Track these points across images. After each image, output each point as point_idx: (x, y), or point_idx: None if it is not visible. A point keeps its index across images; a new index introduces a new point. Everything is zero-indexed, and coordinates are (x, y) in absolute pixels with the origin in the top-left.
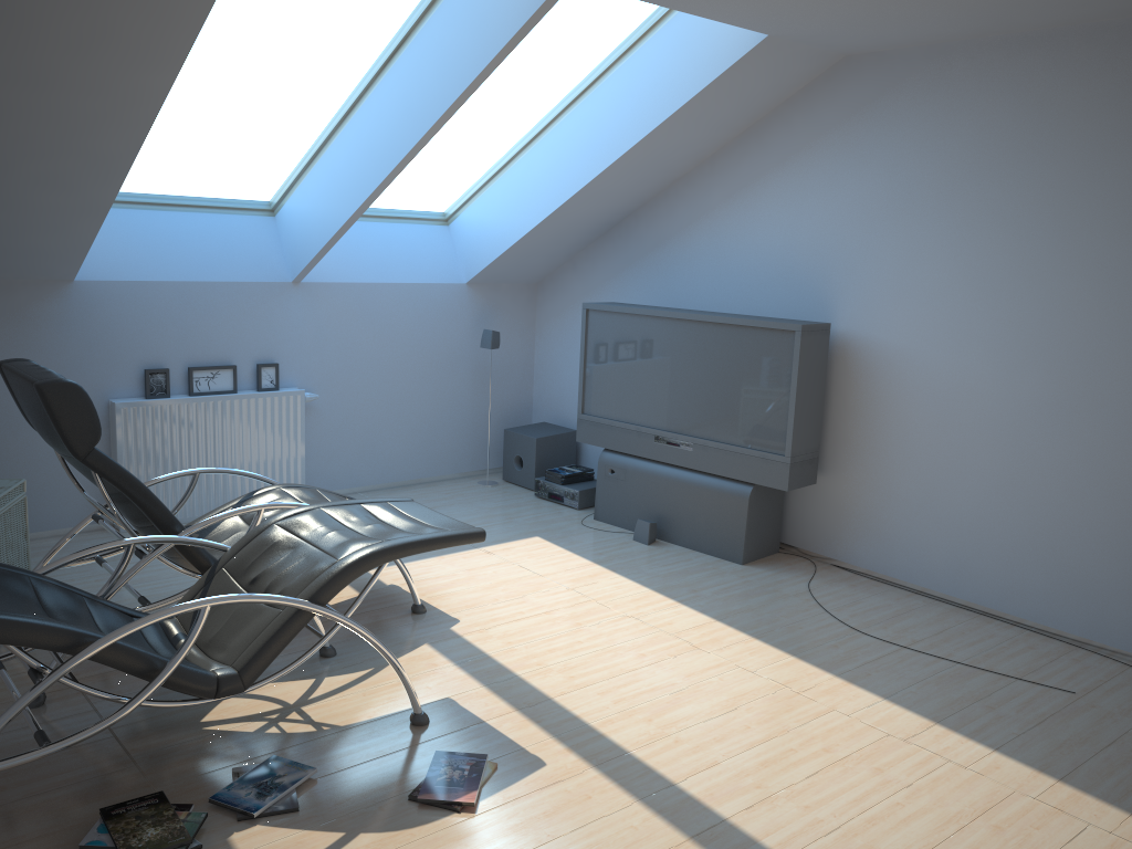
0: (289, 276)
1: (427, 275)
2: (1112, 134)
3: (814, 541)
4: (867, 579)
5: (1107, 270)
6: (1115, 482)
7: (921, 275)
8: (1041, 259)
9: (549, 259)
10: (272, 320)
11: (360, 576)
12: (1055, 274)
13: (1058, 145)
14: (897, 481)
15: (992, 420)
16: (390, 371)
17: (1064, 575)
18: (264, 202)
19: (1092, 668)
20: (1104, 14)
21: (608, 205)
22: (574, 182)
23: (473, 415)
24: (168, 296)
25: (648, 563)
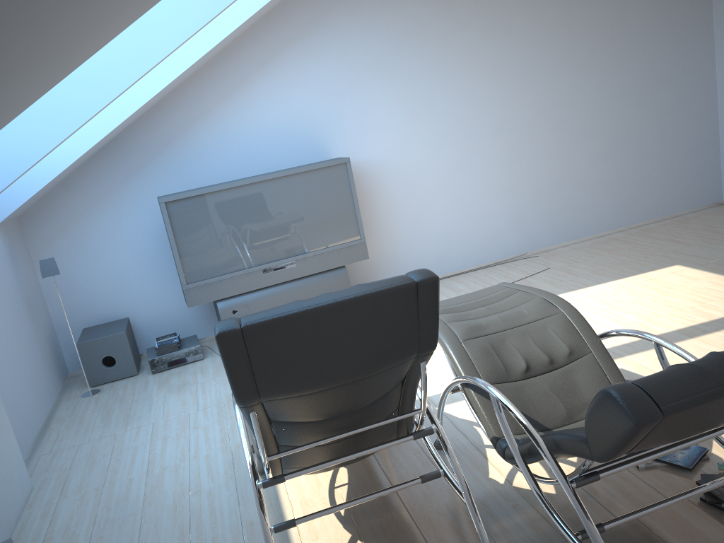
0: None
1: None
2: (449, 27)
3: None
4: None
5: (464, 91)
6: (494, 185)
7: (377, 116)
8: (435, 93)
9: (54, 185)
10: None
11: None
12: (443, 99)
13: (427, 35)
14: (396, 232)
15: (435, 179)
16: None
17: (486, 236)
18: None
19: (525, 263)
20: None
21: (130, 120)
22: (133, 101)
23: (40, 347)
24: None
25: None
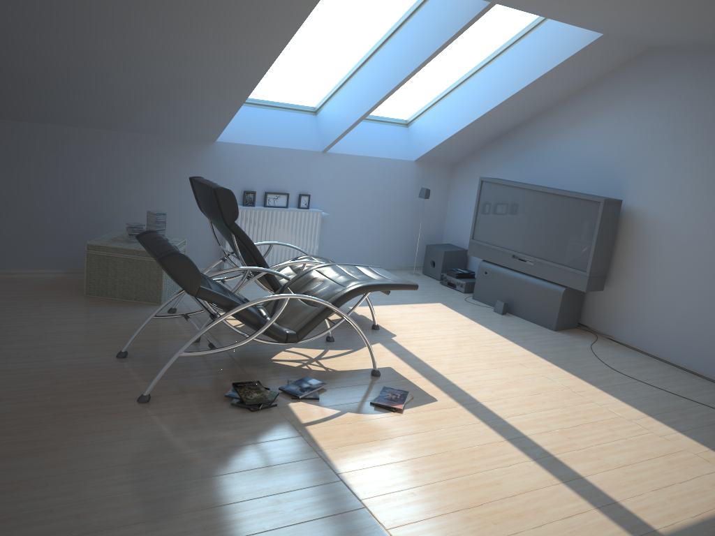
0: (320, 148)
1: (393, 154)
2: None
3: (598, 323)
4: (626, 347)
5: None
6: None
7: (679, 177)
8: None
9: (463, 151)
10: (309, 171)
11: (345, 309)
12: None
13: None
14: (650, 293)
15: (710, 263)
16: (367, 206)
17: None
18: (311, 107)
19: None
20: None
21: (500, 122)
22: (482, 109)
23: (409, 235)
24: (259, 153)
25: (500, 323)
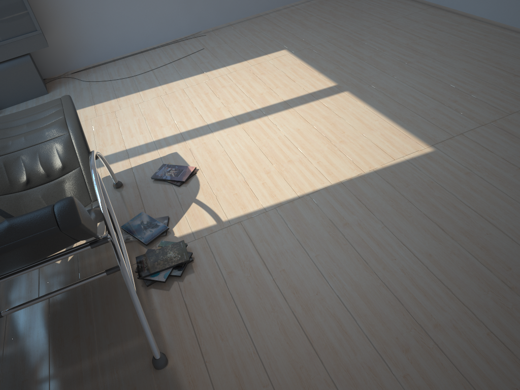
0: None
1: None
2: None
3: (57, 69)
4: (93, 68)
5: None
6: None
7: None
8: None
9: None
10: None
11: None
12: None
13: None
14: (80, 19)
15: None
16: None
17: (161, 20)
18: None
19: (192, 43)
20: None
21: None
22: None
23: None
24: None
25: None
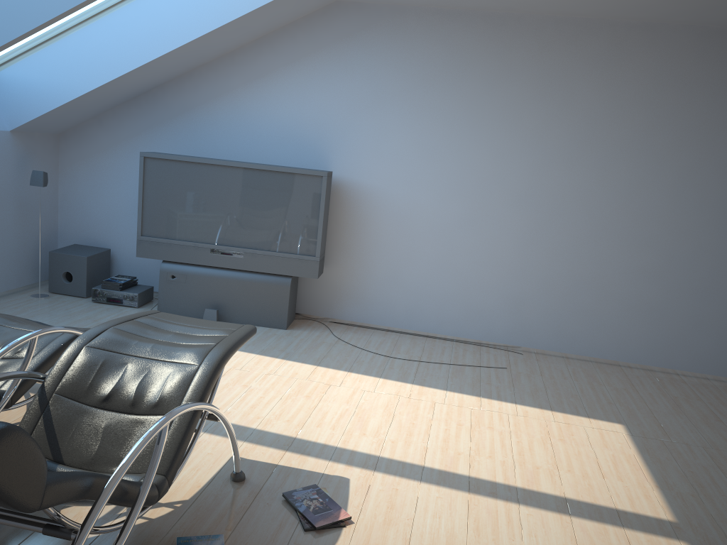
0: None
1: None
2: (497, 73)
3: (317, 308)
4: (357, 327)
5: (494, 146)
6: (498, 258)
7: (389, 144)
8: (460, 138)
9: (83, 115)
10: None
11: (36, 385)
12: (467, 147)
13: (469, 76)
14: (374, 267)
15: (432, 228)
16: None
17: (471, 309)
18: None
19: (497, 354)
20: (499, 8)
21: (150, 78)
22: (136, 58)
23: (17, 241)
24: None
25: None
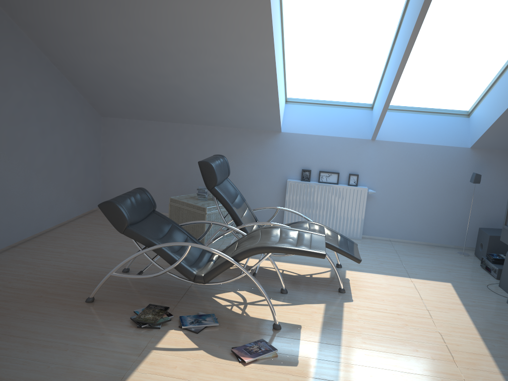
0: (370, 137)
1: (446, 142)
2: None
3: None
4: None
5: None
6: None
7: None
8: None
9: None
10: (359, 155)
11: (340, 271)
12: None
13: None
14: None
15: None
16: (417, 187)
17: None
18: (369, 104)
19: None
20: None
21: None
22: None
23: (465, 217)
24: (315, 141)
25: (496, 315)
